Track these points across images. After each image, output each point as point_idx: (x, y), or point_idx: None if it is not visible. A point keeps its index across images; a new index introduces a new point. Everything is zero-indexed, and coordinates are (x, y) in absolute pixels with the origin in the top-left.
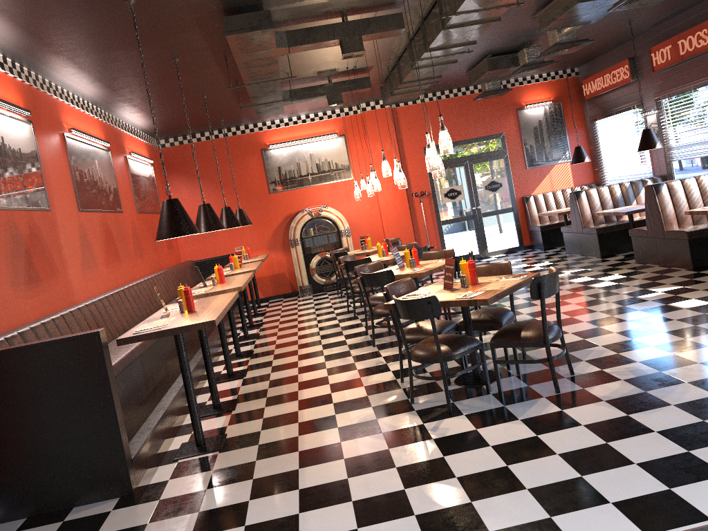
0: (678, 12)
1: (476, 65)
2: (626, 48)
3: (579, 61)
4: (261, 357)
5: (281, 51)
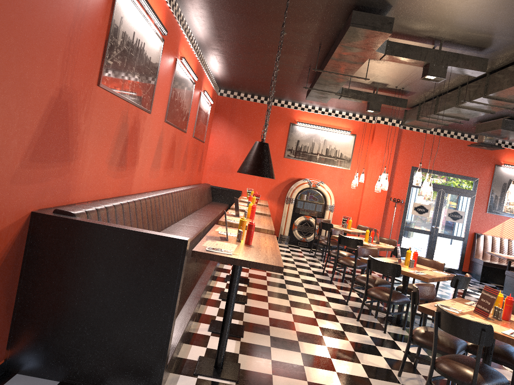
0: None
1: (489, 120)
2: None
3: None
4: (256, 289)
5: (376, 55)
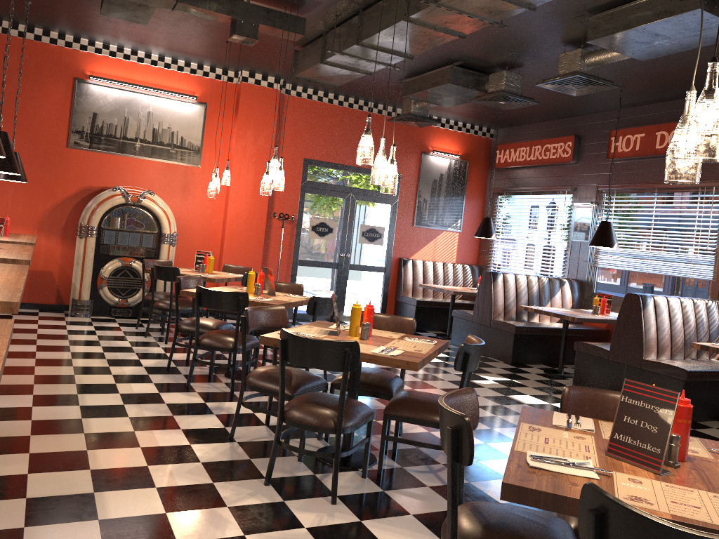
0: (667, 98)
1: (426, 72)
2: (572, 123)
3: (506, 121)
4: None
5: None
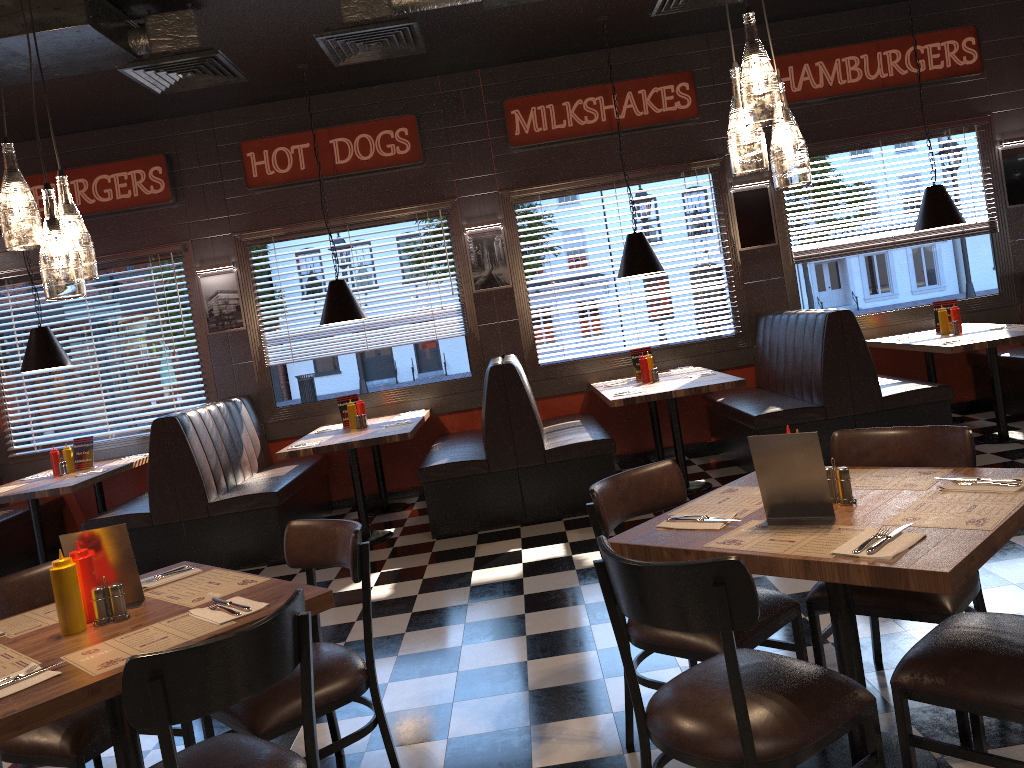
0: (333, 89)
1: None
2: (144, 133)
3: None
4: None
5: None
